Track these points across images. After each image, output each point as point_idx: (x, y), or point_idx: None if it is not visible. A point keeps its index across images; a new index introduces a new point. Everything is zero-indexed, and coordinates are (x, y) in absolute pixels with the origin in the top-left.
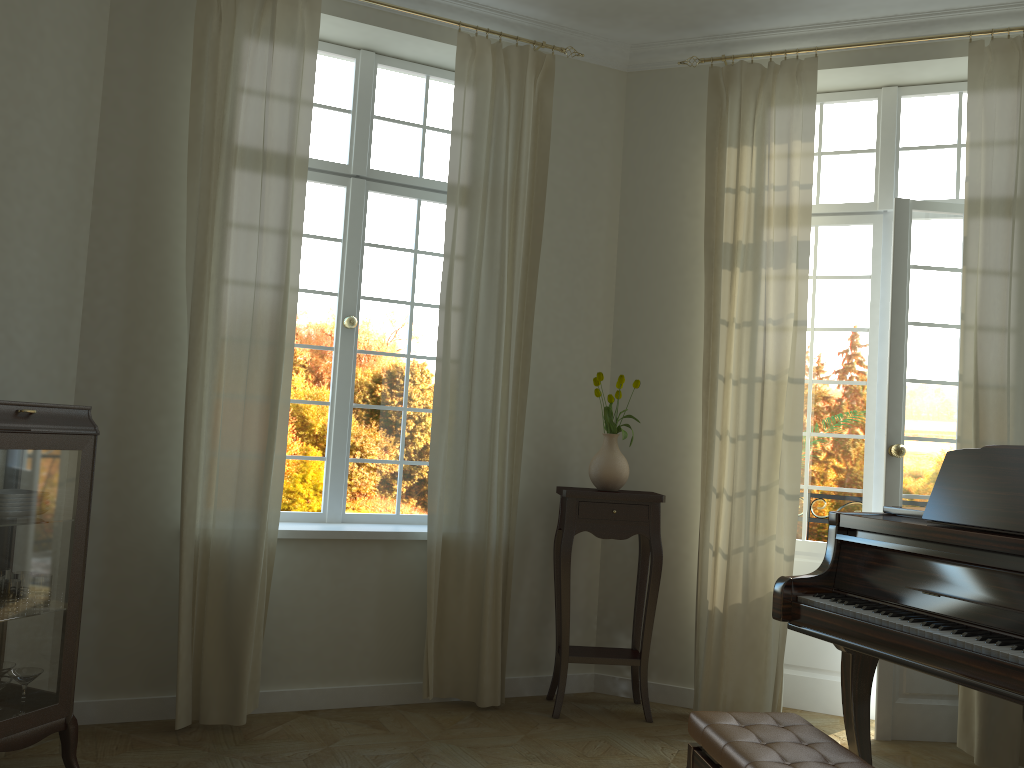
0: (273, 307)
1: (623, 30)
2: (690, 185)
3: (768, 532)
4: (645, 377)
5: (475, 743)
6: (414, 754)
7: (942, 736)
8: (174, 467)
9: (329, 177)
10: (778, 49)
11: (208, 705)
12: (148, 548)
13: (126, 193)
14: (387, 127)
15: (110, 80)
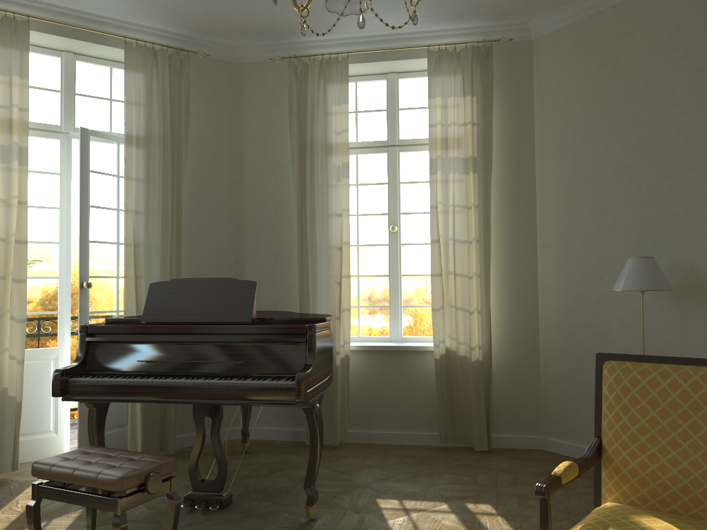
0: None
1: None
2: None
3: (2, 347)
4: None
5: None
6: None
7: None
8: None
9: None
10: None
11: None
12: None
13: None
14: None
15: None
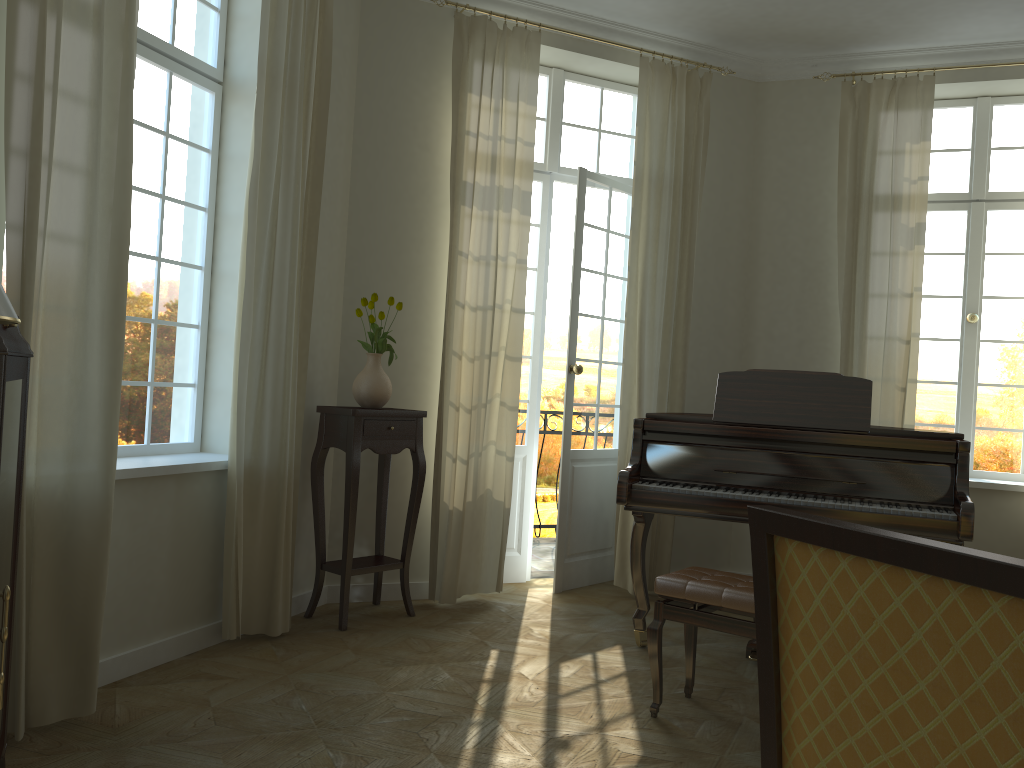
0: (115, 191)
1: None
2: (421, 118)
3: (488, 439)
4: (378, 298)
5: (328, 666)
6: (300, 689)
7: (585, 582)
8: None
9: None
10: (500, 12)
11: (44, 701)
12: None
13: None
14: None
15: None
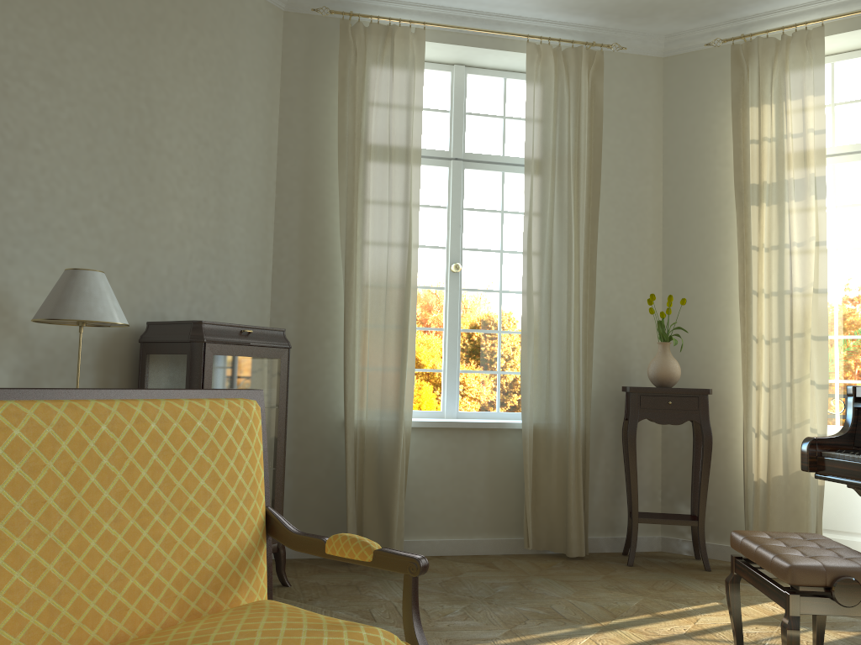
0: (401, 257)
1: (657, 25)
2: (720, 141)
3: (803, 417)
4: (691, 298)
5: (566, 578)
6: (520, 583)
7: None
8: (337, 376)
9: (435, 161)
10: (790, 24)
11: None
12: (322, 434)
13: (297, 184)
14: (476, 120)
15: (283, 106)
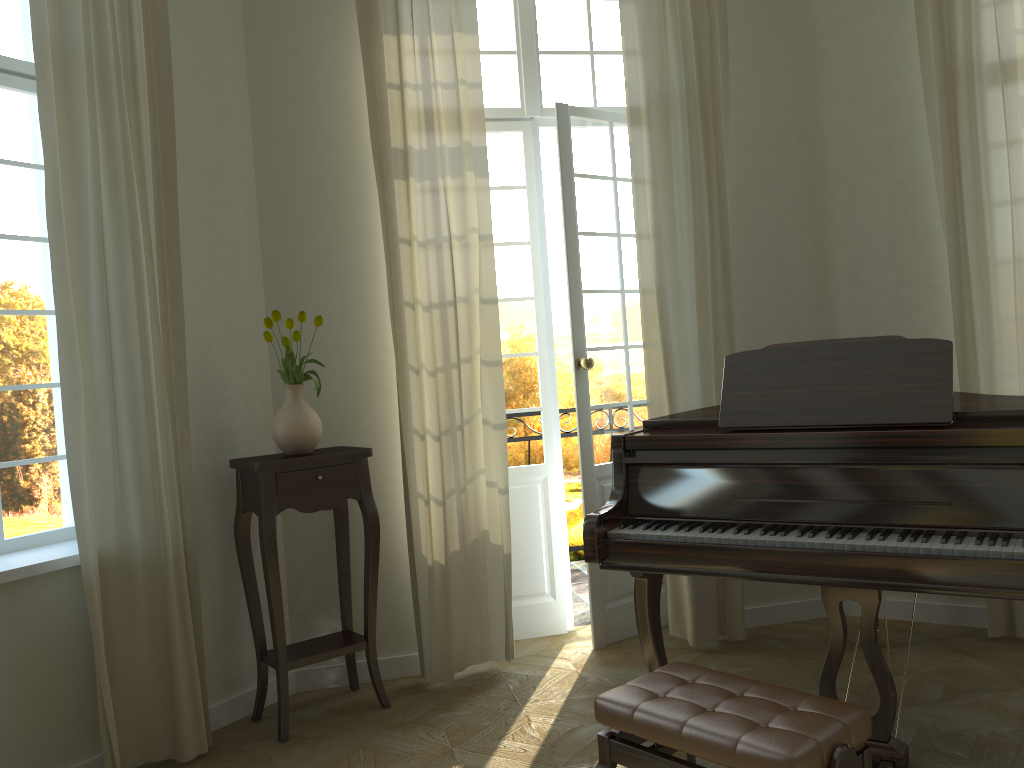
0: None
1: None
2: (336, 79)
3: (475, 468)
4: (310, 312)
5: None
6: None
7: None
8: None
9: None
10: None
11: None
12: None
13: None
14: None
15: None
